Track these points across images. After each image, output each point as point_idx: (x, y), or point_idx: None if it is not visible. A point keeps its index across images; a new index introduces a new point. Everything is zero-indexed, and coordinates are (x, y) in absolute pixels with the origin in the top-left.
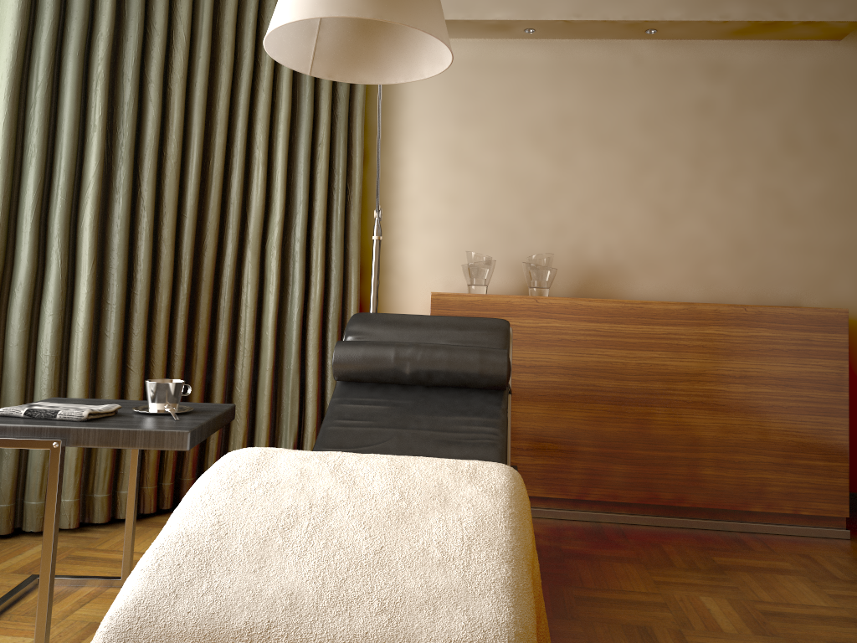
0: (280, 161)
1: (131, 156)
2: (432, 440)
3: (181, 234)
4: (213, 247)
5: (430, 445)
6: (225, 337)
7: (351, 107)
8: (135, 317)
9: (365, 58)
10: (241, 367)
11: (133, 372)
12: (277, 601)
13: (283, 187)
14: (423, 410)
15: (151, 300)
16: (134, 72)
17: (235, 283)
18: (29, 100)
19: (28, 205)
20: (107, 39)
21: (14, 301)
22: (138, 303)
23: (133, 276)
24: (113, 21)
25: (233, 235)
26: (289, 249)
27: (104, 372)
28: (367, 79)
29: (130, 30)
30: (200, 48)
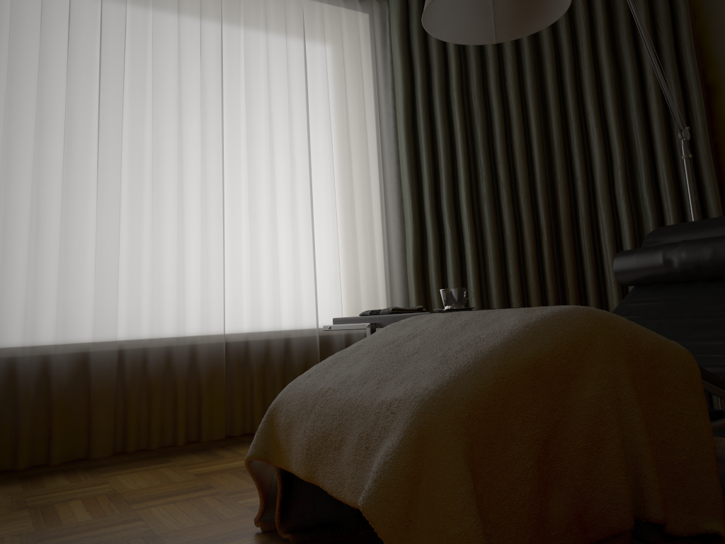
0: (611, 118)
1: (485, 149)
2: (688, 326)
3: (535, 196)
4: (564, 201)
5: (684, 330)
6: (590, 272)
7: (678, 49)
8: (508, 263)
9: (533, 11)
10: (610, 297)
11: (513, 303)
12: (340, 379)
13: (617, 138)
14: (695, 302)
15: (522, 250)
16: (477, 91)
17: (595, 227)
18: (418, 132)
19: (426, 198)
20: (455, 76)
21: (429, 261)
22: (508, 252)
23: (503, 233)
24: (457, 62)
25: (580, 189)
26: (637, 189)
27: (491, 304)
28: (539, 25)
29: (470, 63)
30: (524, 55)
